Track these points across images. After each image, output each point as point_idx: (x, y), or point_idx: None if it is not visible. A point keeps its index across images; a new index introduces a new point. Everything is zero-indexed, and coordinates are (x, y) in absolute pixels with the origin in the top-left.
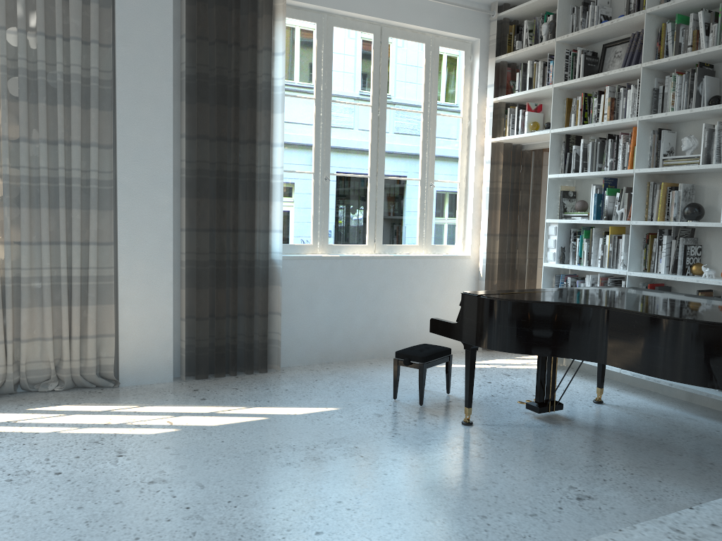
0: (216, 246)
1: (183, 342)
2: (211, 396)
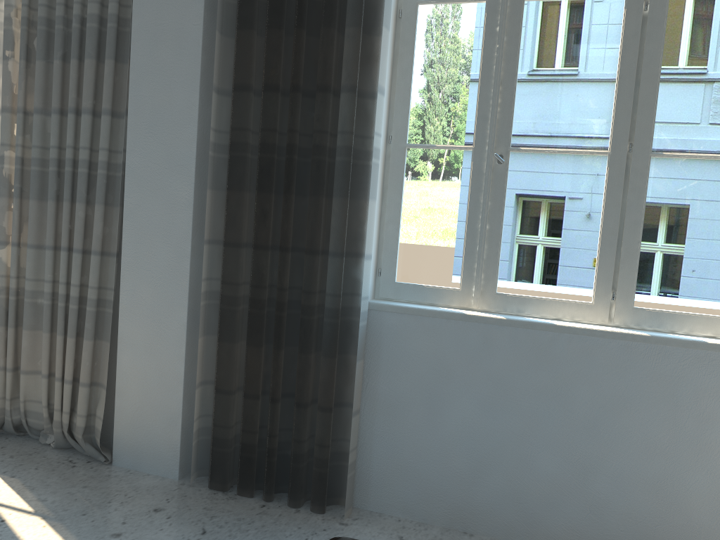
0: (250, 273)
1: (194, 423)
2: (141, 533)
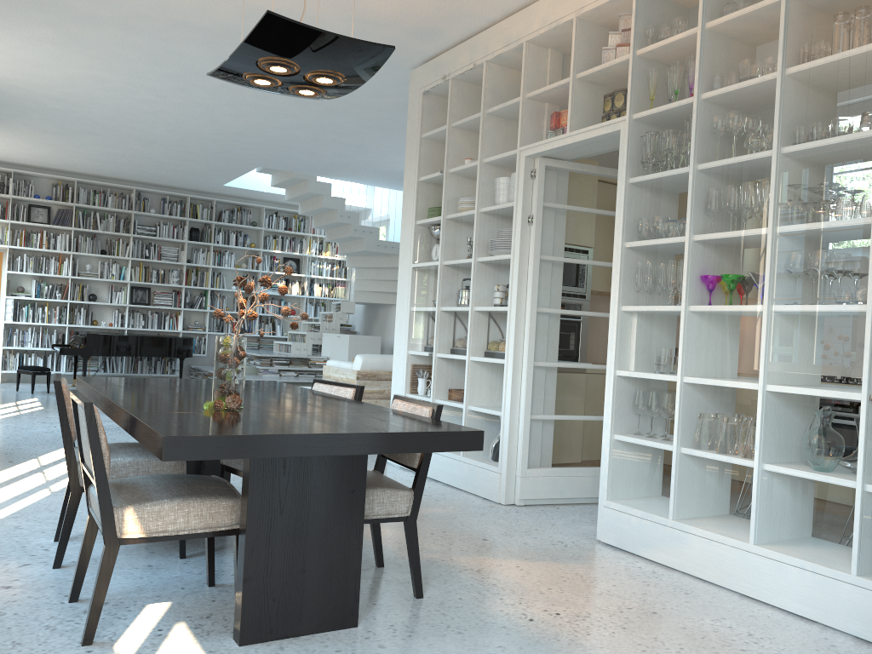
0: None
1: None
2: None
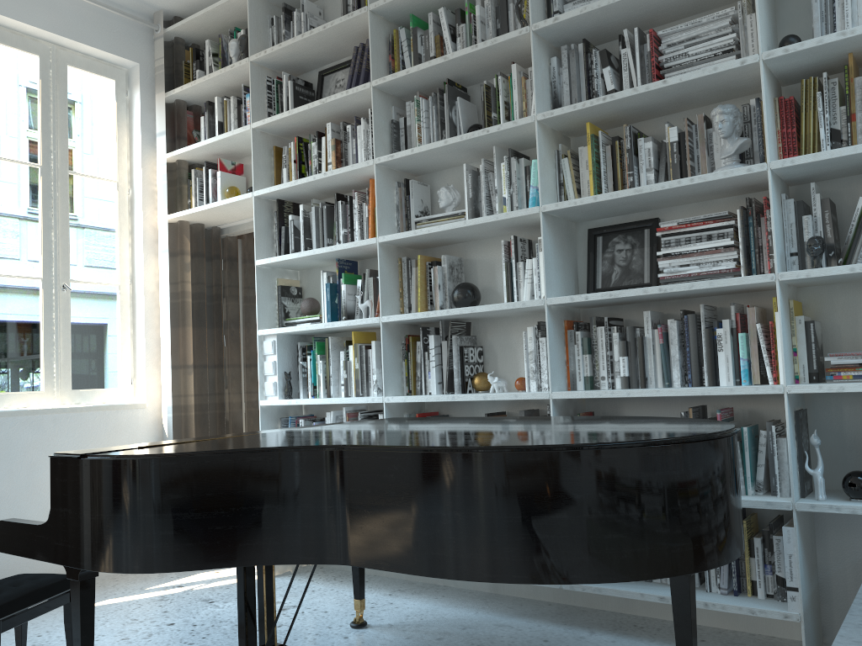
0: None
1: None
2: None
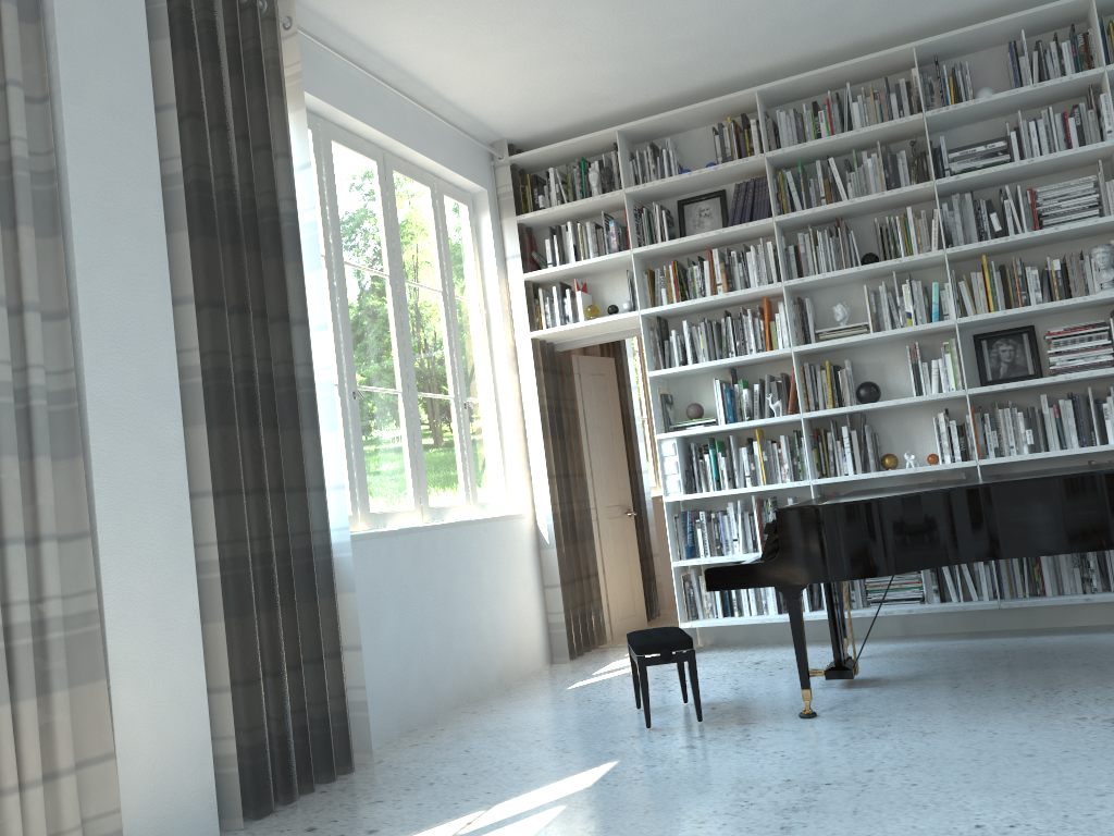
0: (258, 522)
1: (229, 741)
2: (370, 823)
